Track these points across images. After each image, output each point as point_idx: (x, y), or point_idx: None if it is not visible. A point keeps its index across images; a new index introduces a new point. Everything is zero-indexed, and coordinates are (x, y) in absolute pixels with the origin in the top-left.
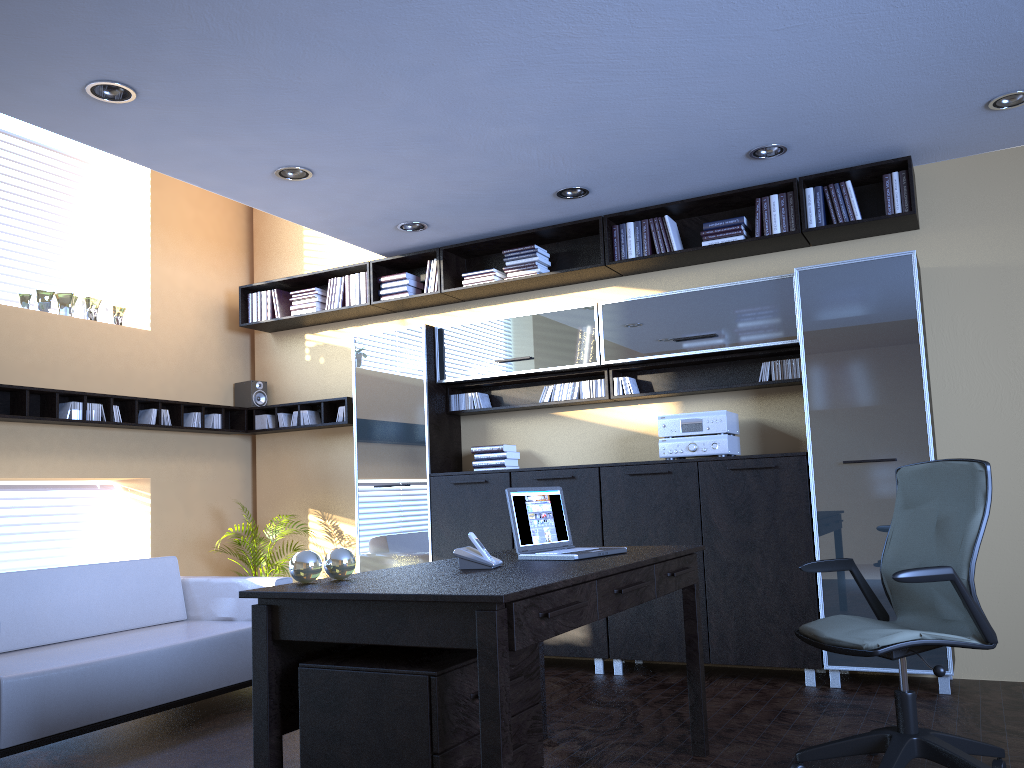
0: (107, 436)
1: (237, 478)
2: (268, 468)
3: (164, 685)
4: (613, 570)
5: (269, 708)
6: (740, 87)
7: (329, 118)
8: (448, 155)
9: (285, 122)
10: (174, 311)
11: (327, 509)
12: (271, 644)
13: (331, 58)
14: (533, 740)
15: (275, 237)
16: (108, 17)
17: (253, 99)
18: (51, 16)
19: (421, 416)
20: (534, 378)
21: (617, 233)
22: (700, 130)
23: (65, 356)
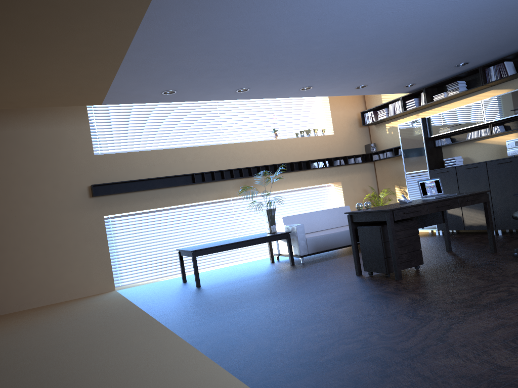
0: (326, 170)
1: (370, 177)
2: (380, 173)
3: (346, 240)
4: (434, 201)
5: (353, 236)
6: (494, 33)
7: (363, 76)
8: (406, 71)
9: (352, 80)
10: (340, 126)
11: (400, 185)
12: (351, 223)
13: (356, 68)
14: (416, 243)
15: None
16: (301, 79)
17: (341, 79)
18: (289, 83)
19: (423, 150)
20: (463, 131)
21: (487, 71)
22: (493, 42)
23: (310, 149)
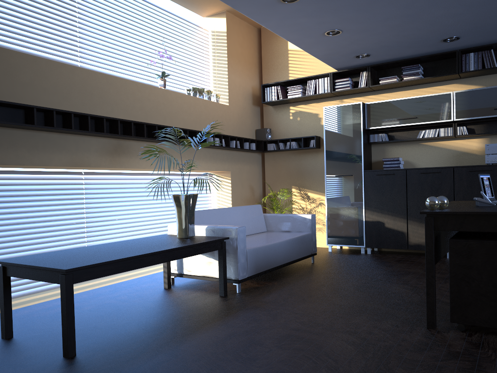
0: (217, 152)
1: (257, 172)
2: (271, 168)
3: (284, 256)
4: None
5: (433, 256)
6: None
7: (372, 7)
8: (410, 23)
9: (351, 10)
10: (235, 96)
11: (301, 186)
12: (433, 232)
13: None
14: None
15: (273, 61)
16: None
17: (347, 0)
18: None
19: (359, 144)
20: (414, 127)
21: (464, 58)
22: None
23: (203, 117)
